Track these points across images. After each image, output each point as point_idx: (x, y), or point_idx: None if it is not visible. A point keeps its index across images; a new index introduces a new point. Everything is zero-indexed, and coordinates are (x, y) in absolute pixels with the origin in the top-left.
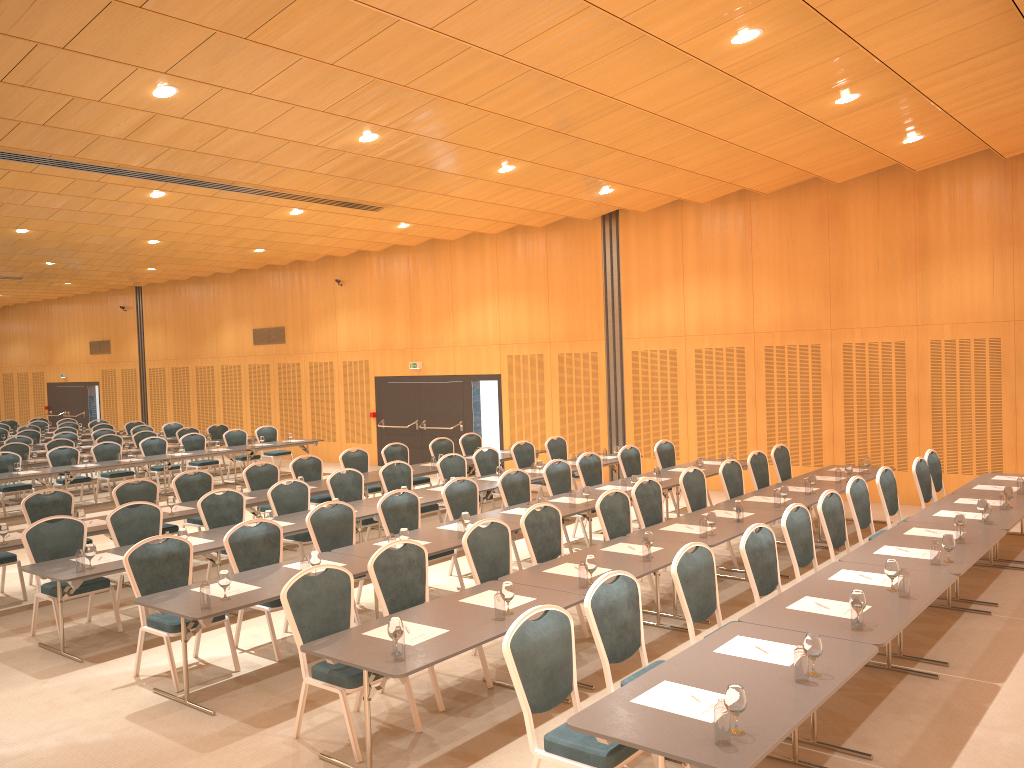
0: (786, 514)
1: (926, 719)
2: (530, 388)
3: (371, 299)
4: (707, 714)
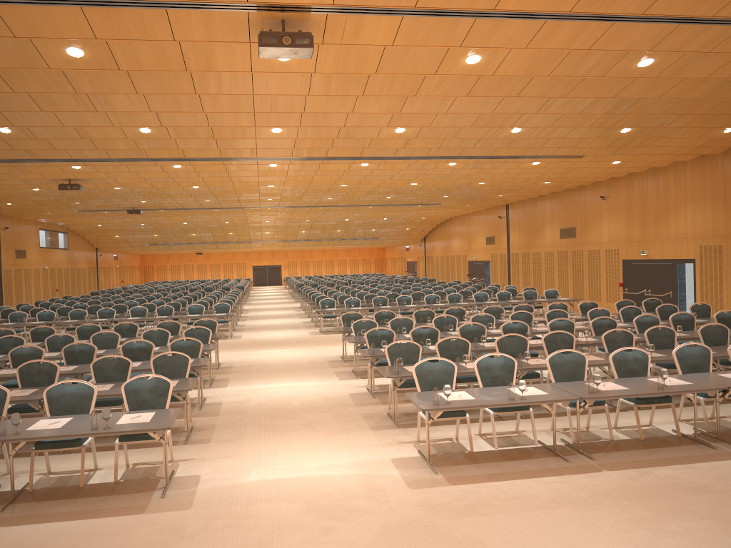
0: (677, 347)
1: (660, 457)
2: (713, 269)
3: (620, 208)
4: (451, 399)
